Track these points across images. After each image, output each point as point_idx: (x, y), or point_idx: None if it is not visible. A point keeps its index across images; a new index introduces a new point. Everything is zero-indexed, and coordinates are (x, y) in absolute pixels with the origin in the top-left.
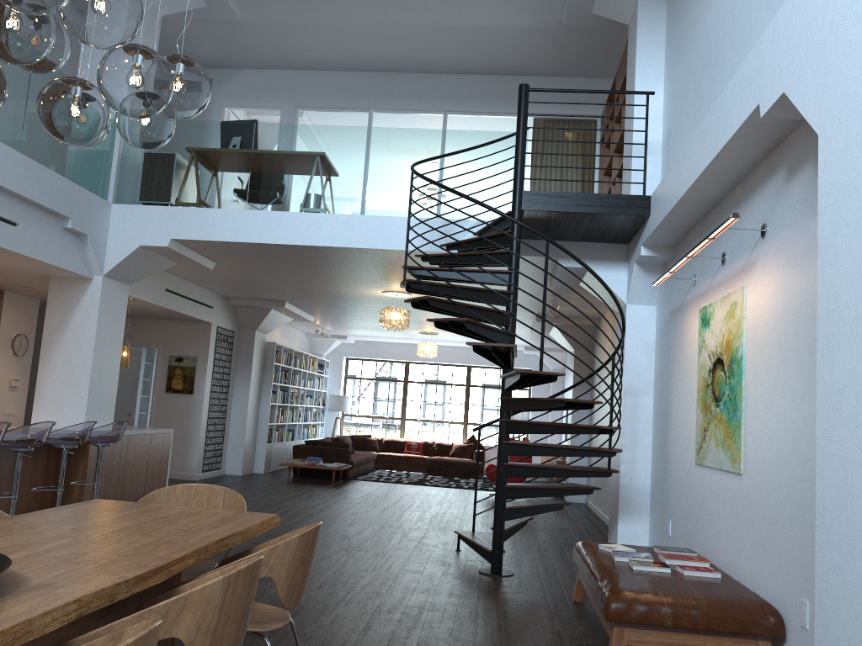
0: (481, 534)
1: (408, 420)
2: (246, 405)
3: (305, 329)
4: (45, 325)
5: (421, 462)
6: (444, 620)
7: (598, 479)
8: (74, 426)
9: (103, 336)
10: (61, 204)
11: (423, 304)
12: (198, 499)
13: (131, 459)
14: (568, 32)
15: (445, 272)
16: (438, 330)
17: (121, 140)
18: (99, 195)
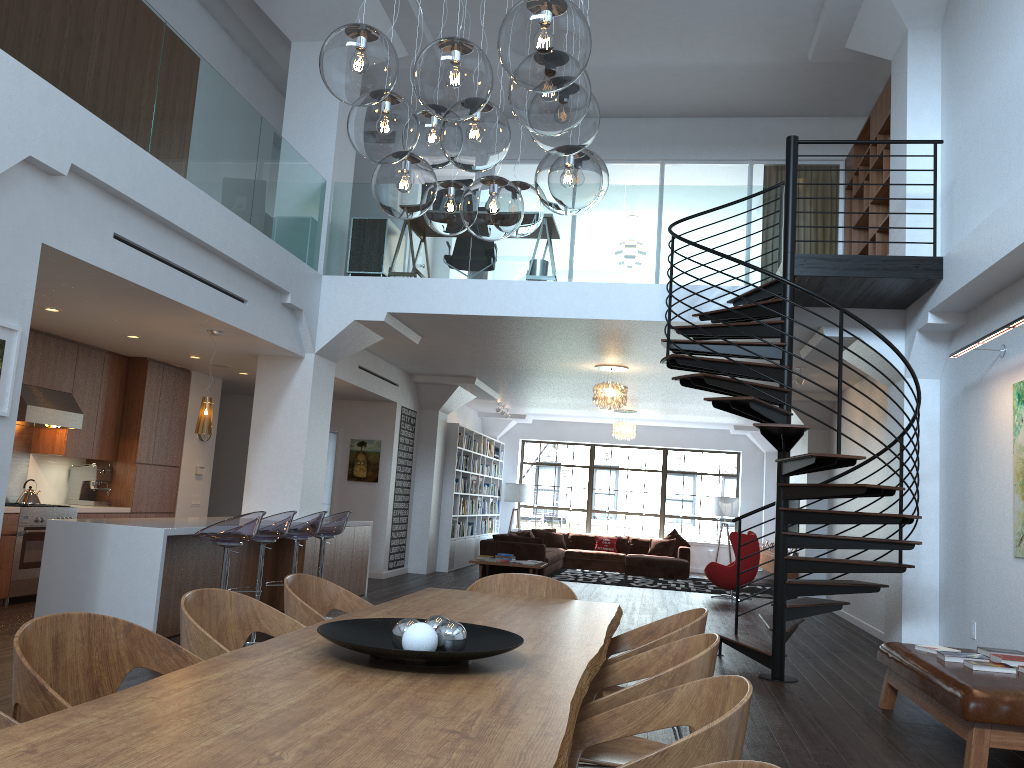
0: (747, 637)
1: (595, 512)
2: (429, 494)
3: (480, 407)
4: (254, 408)
5: (616, 560)
6: (756, 723)
7: (846, 578)
8: (309, 517)
9: (314, 419)
10: (282, 278)
11: (694, 381)
12: (519, 589)
13: (338, 554)
14: (812, 68)
15: (709, 345)
16: (638, 407)
17: (330, 206)
18: (311, 266)
